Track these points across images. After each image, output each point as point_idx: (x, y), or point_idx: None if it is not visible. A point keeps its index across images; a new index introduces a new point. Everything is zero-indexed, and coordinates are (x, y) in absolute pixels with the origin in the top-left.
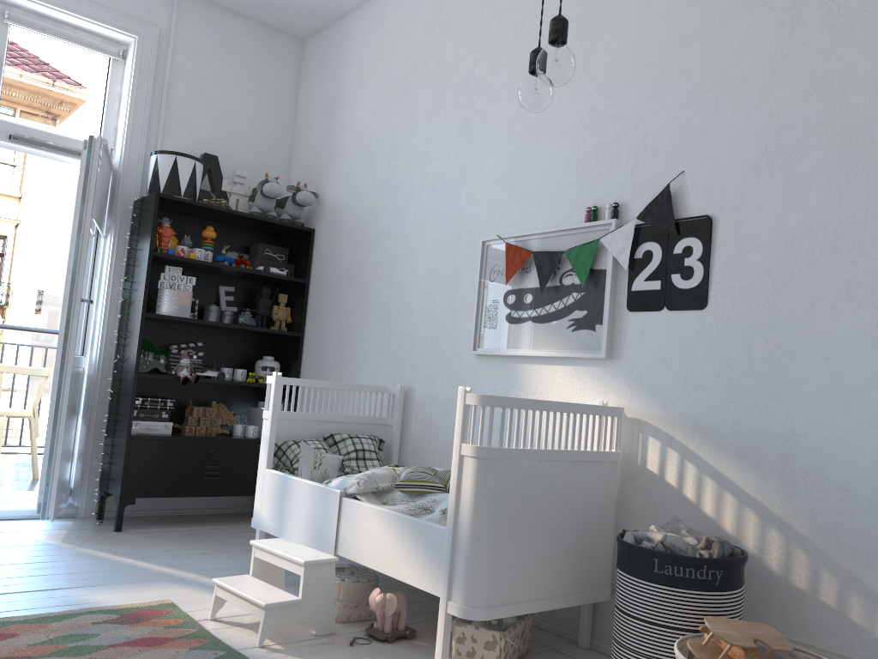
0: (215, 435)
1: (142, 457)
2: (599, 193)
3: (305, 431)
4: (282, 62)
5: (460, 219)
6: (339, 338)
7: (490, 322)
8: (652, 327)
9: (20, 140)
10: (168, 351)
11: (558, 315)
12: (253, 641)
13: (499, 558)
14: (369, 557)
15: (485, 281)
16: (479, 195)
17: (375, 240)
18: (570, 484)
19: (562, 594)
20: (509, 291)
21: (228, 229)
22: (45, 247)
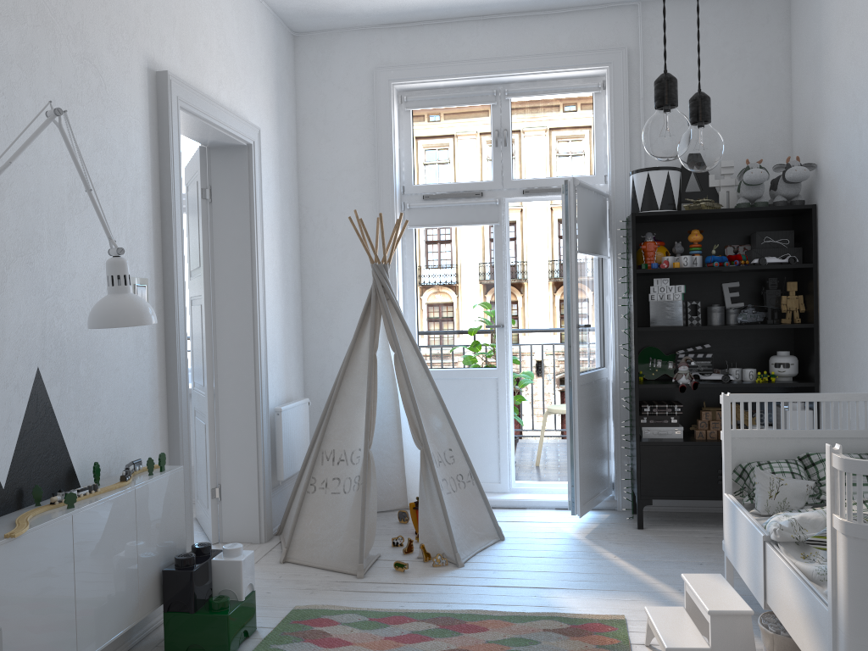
0: None
1: (653, 462)
2: None
3: (778, 449)
4: (765, 24)
5: None
6: (847, 330)
7: None
8: None
9: (530, 192)
10: (675, 356)
11: None
12: None
13: None
14: (784, 617)
15: None
16: None
17: (867, 213)
18: None
19: None
20: None
21: (724, 223)
22: None
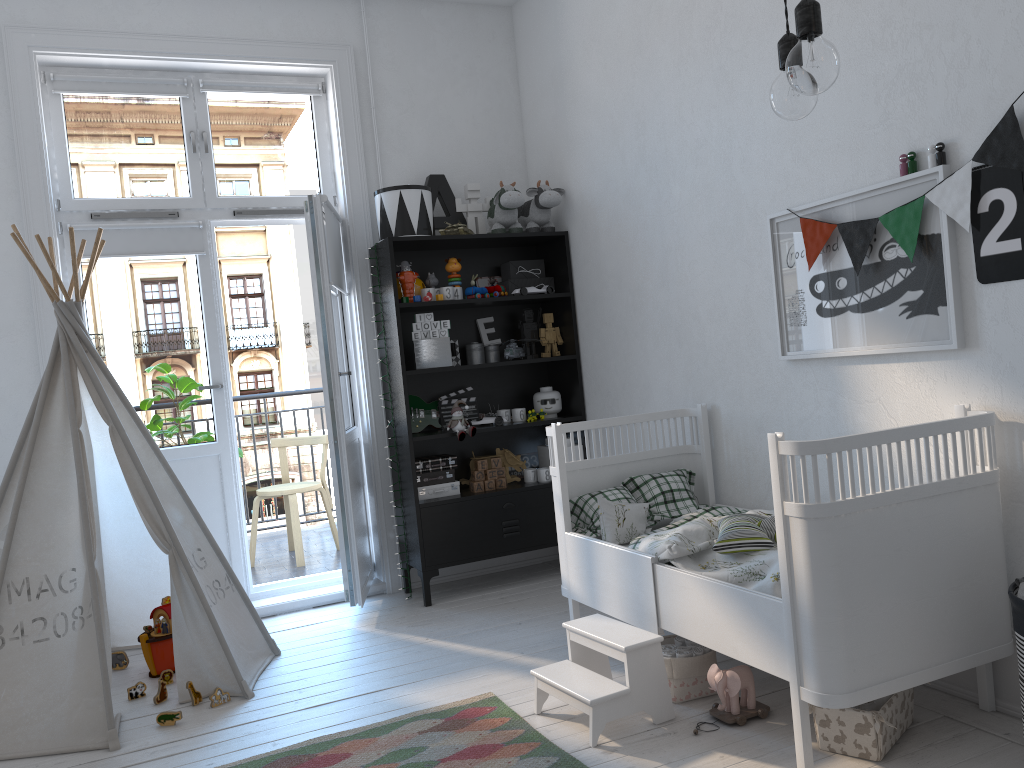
0: (506, 486)
1: (436, 525)
2: (914, 133)
3: (601, 478)
4: (492, 41)
5: (736, 194)
6: (620, 355)
7: (797, 318)
8: (1017, 301)
9: (244, 213)
10: (438, 404)
11: (884, 300)
12: (586, 739)
13: (855, 632)
14: (697, 632)
15: (782, 269)
16: (755, 160)
17: (640, 235)
18: (934, 525)
19: (946, 658)
20: (815, 277)
21: (473, 253)
22: (301, 273)
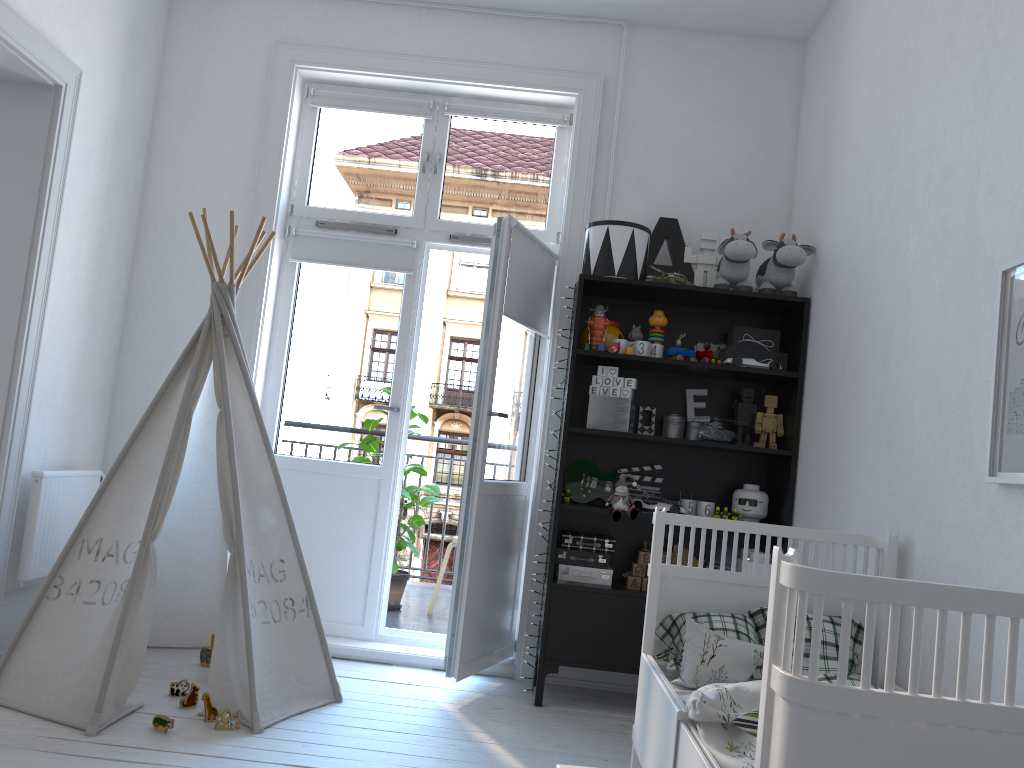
0: None
1: (566, 613)
2: None
3: (723, 599)
4: (773, 78)
5: (974, 240)
6: (832, 457)
7: (1014, 421)
8: None
9: (459, 239)
10: (615, 476)
11: None
12: None
13: None
14: None
15: (1007, 345)
16: (1003, 189)
17: (871, 301)
18: None
19: None
20: None
21: (697, 313)
22: None
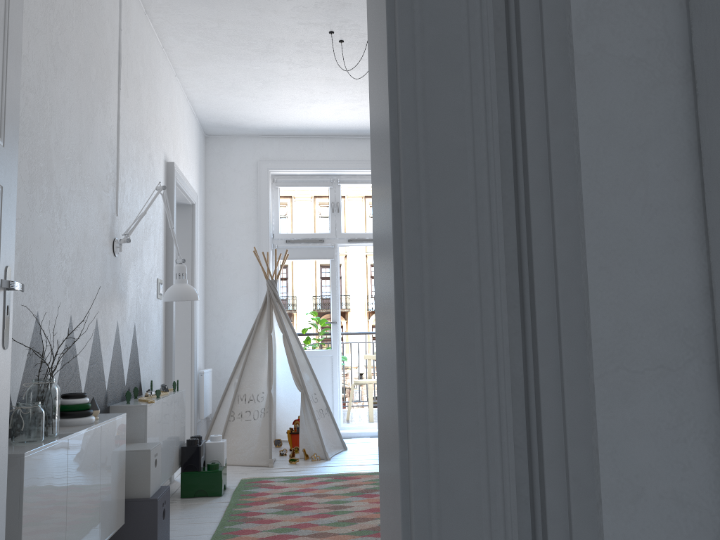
0: None
1: None
2: None
3: None
4: None
5: None
6: None
7: None
8: None
9: (353, 241)
10: None
11: None
12: None
13: None
14: None
15: None
16: None
17: None
18: None
19: None
20: None
21: None
22: None
